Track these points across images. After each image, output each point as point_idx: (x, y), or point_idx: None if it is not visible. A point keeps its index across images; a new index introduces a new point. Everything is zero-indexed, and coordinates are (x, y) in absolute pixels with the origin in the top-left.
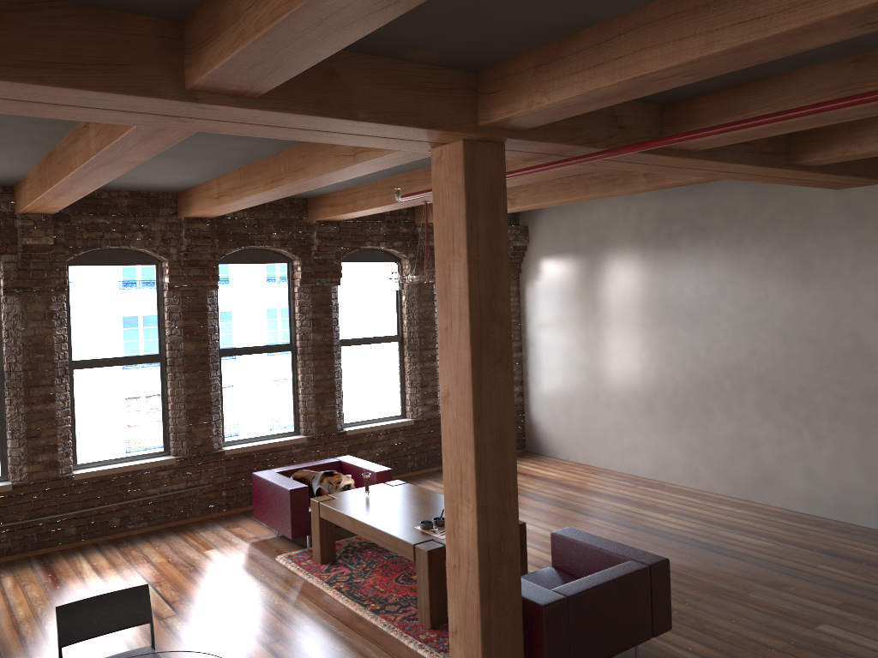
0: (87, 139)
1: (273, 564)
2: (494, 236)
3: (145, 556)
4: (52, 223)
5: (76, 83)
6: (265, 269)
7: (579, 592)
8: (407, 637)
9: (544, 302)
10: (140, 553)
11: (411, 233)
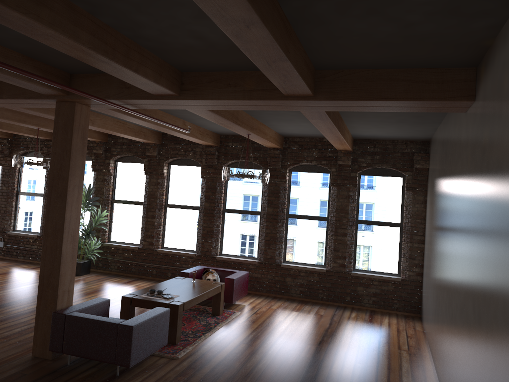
0: None
1: None
2: (64, 142)
3: None
4: (156, 147)
5: None
6: None
7: (72, 315)
8: None
9: (428, 209)
10: None
11: (335, 156)
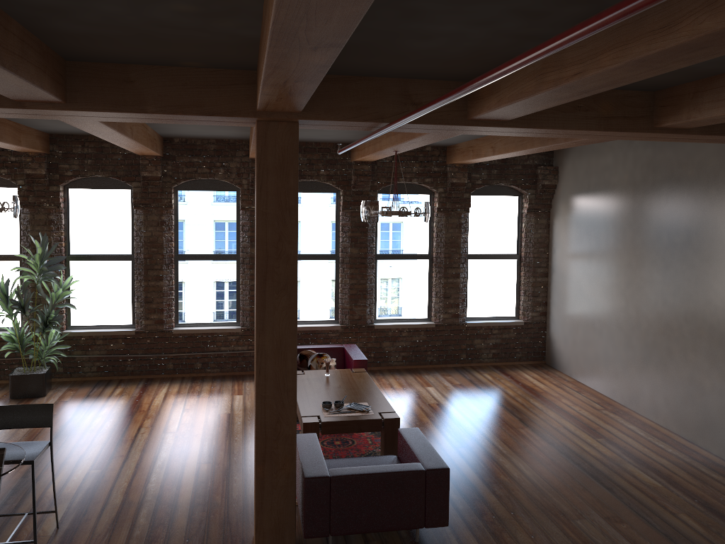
0: None
1: None
2: (283, 194)
3: (200, 391)
4: (160, 162)
5: None
6: (318, 197)
7: (343, 475)
8: None
9: (565, 236)
10: (199, 389)
11: (442, 171)
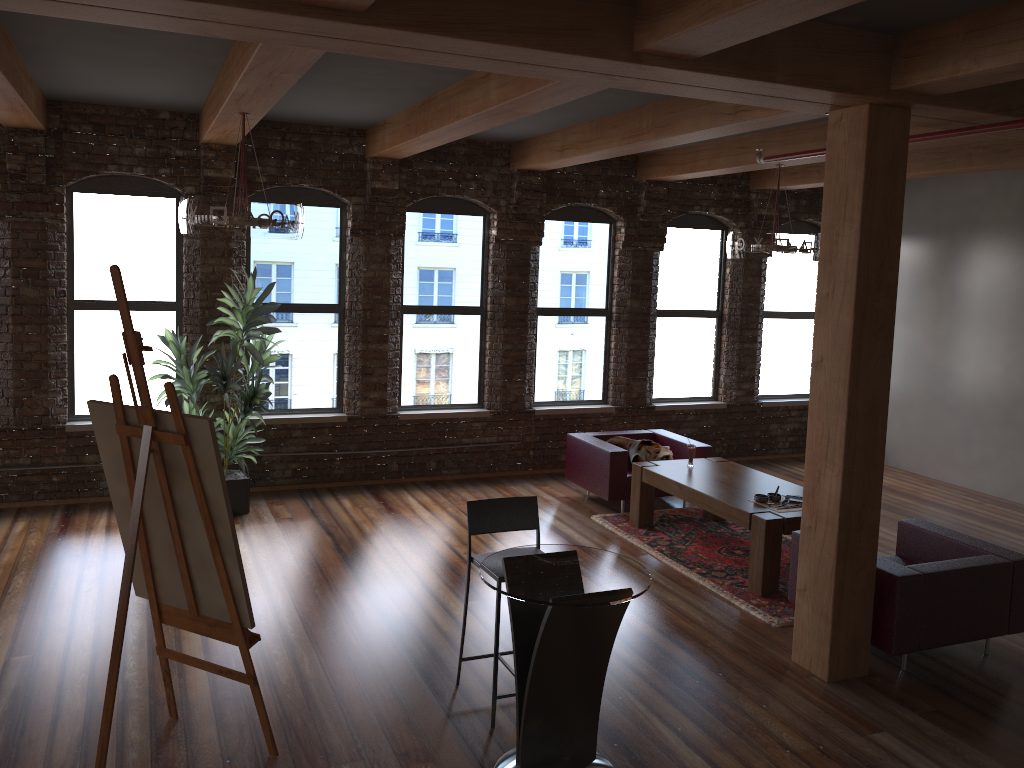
0: (485, 89)
1: (590, 522)
2: (889, 205)
3: (463, 499)
4: (398, 168)
5: (550, 46)
6: (587, 228)
7: (936, 572)
8: (738, 599)
9: None
10: (458, 496)
11: (744, 199)
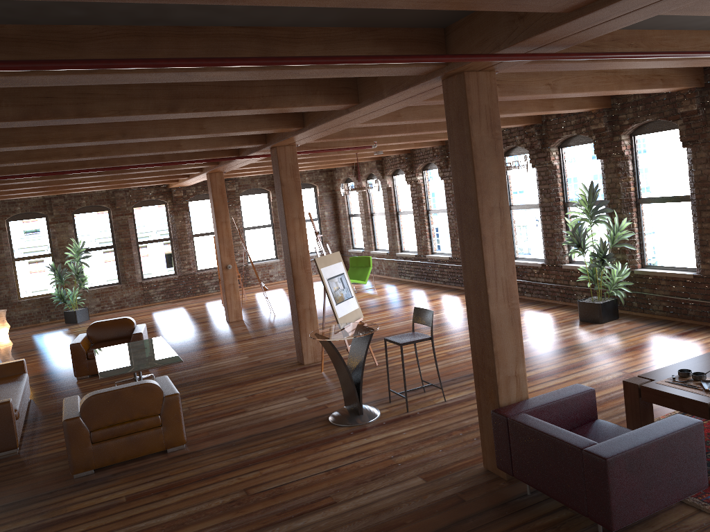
0: None
1: None
2: (462, 142)
3: None
4: (694, 94)
5: (331, 118)
6: None
7: (515, 420)
8: None
9: None
10: None
11: None
